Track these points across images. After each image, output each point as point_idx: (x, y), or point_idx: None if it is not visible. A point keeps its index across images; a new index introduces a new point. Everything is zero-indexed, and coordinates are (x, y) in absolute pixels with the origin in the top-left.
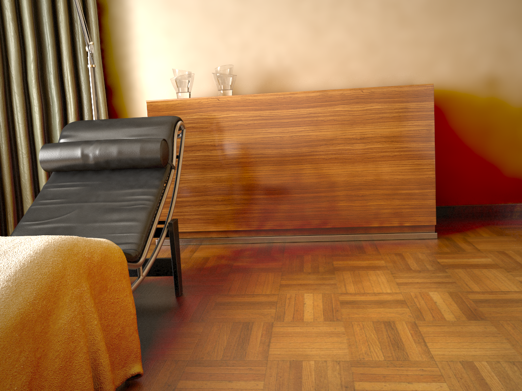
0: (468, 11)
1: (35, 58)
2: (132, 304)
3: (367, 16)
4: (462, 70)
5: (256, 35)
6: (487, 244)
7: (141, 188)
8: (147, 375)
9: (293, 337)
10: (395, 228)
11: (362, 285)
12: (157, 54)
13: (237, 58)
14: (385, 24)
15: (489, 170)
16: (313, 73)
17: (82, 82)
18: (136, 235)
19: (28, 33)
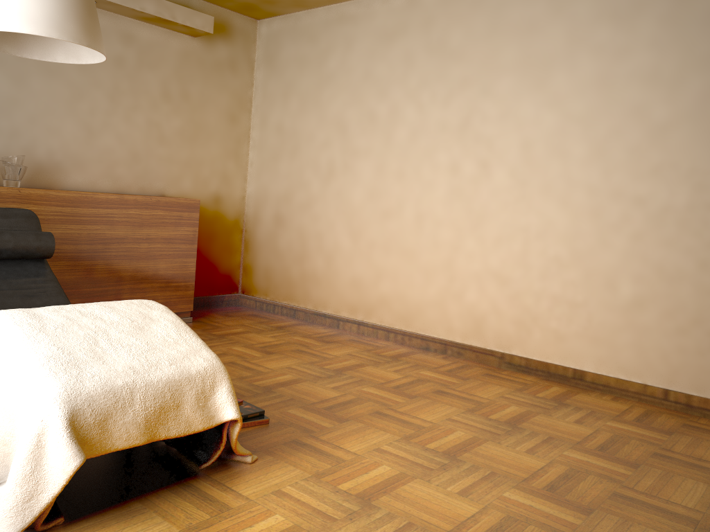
0: (206, 142)
1: None
2: None
3: (135, 129)
4: (199, 187)
5: (29, 124)
6: (229, 322)
7: (39, 277)
8: None
9: None
10: None
11: None
12: None
13: (4, 143)
14: (149, 139)
15: (210, 268)
16: (83, 172)
17: None
18: None
19: None
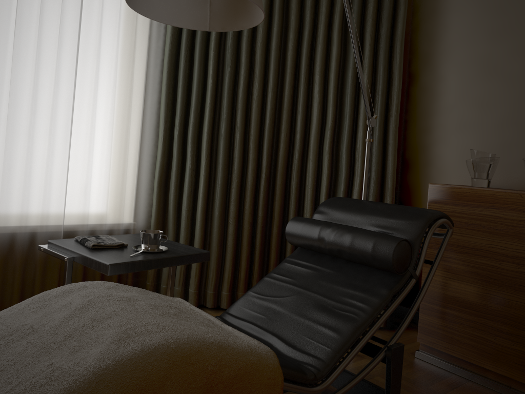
0: None
1: (332, 127)
2: None
3: None
4: None
5: None
6: None
7: (364, 292)
8: None
9: None
10: None
11: None
12: (464, 129)
13: None
14: None
15: None
16: None
17: (373, 154)
18: (329, 351)
19: (330, 104)
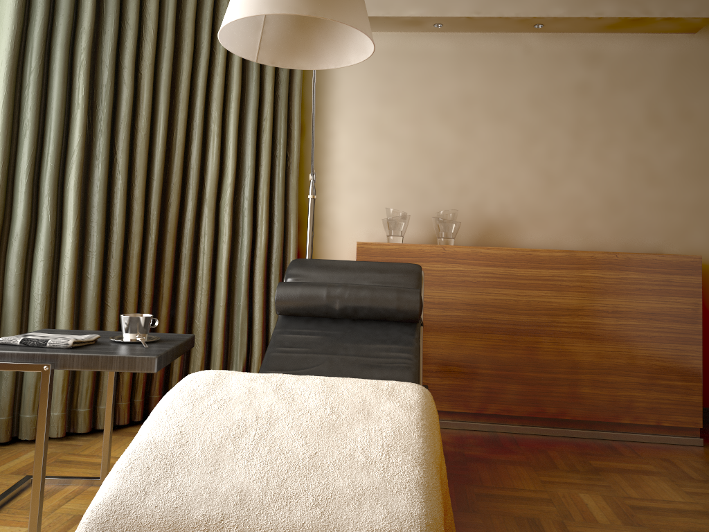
0: None
1: (234, 180)
2: None
3: (610, 169)
4: None
5: (478, 178)
6: None
7: (396, 344)
8: None
9: None
10: (650, 428)
11: (644, 491)
12: (357, 188)
13: (452, 201)
14: (631, 180)
15: None
16: (543, 228)
17: (276, 212)
18: None
19: (231, 152)
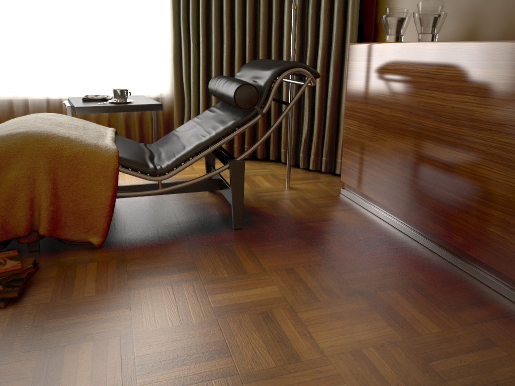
0: None
1: (299, 0)
2: (106, 197)
3: None
4: None
5: None
6: None
7: (221, 124)
8: (104, 250)
9: (171, 296)
10: None
11: (326, 321)
12: None
13: None
14: None
15: None
16: None
17: (334, 22)
18: (174, 158)
19: None
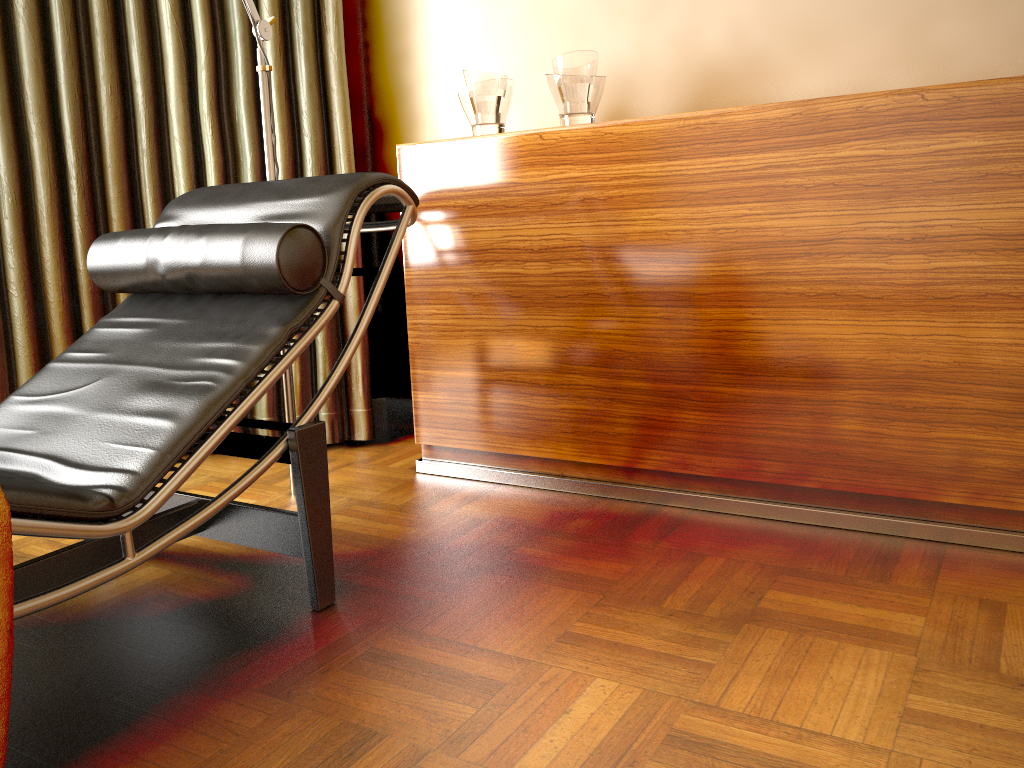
0: None
1: (209, 64)
2: None
3: None
4: None
5: None
6: None
7: (235, 340)
8: None
9: None
10: None
11: (784, 692)
12: (466, 44)
13: (634, 38)
14: None
15: None
16: (828, 63)
17: (302, 112)
18: (149, 454)
19: (197, 15)
